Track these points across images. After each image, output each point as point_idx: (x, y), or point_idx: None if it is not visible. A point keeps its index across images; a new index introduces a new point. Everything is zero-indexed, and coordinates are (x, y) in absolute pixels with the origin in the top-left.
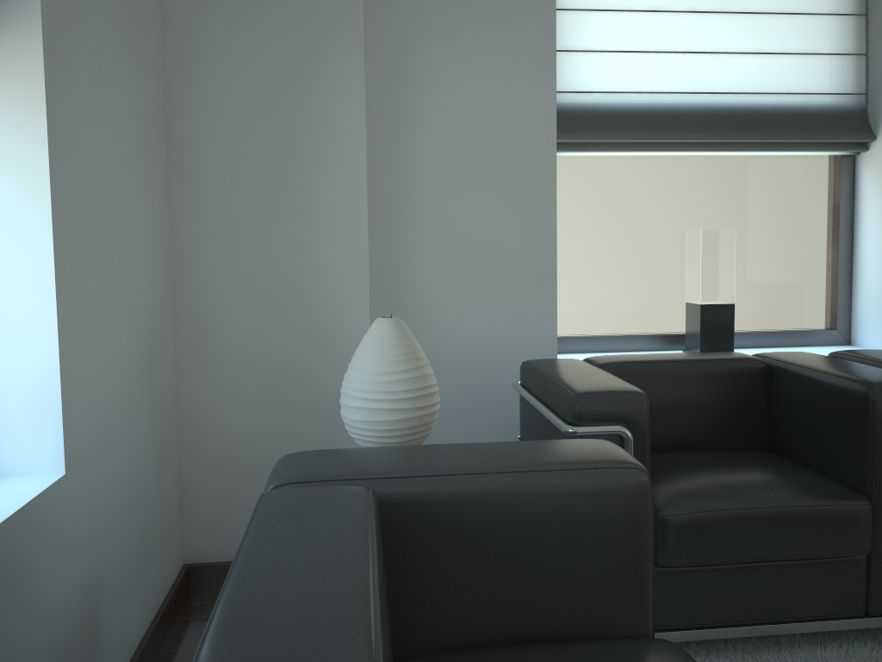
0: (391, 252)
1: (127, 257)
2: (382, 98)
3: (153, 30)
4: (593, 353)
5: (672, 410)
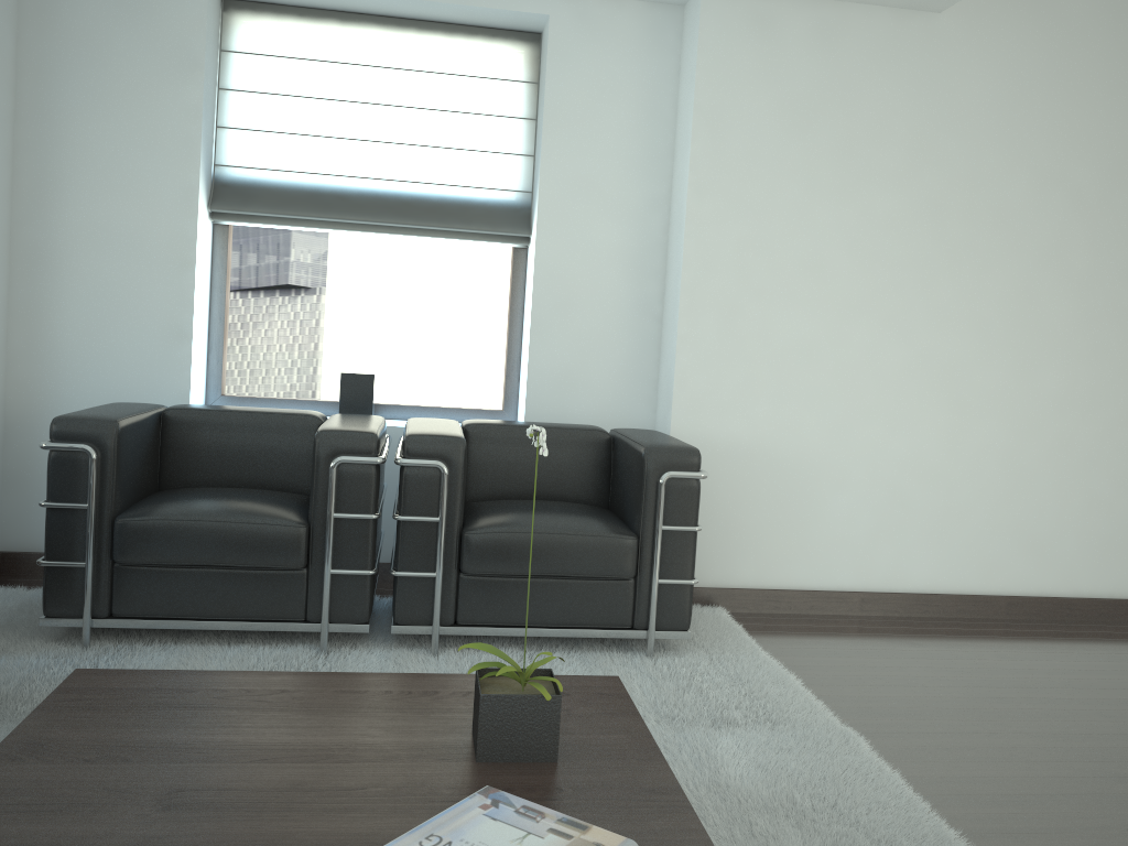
0: (32, 300)
1: None
2: (31, 159)
3: None
4: None
5: (227, 454)
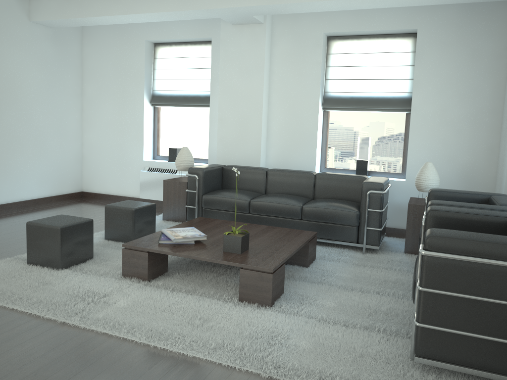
0: None
1: (452, 147)
2: None
3: (494, 87)
4: None
5: None
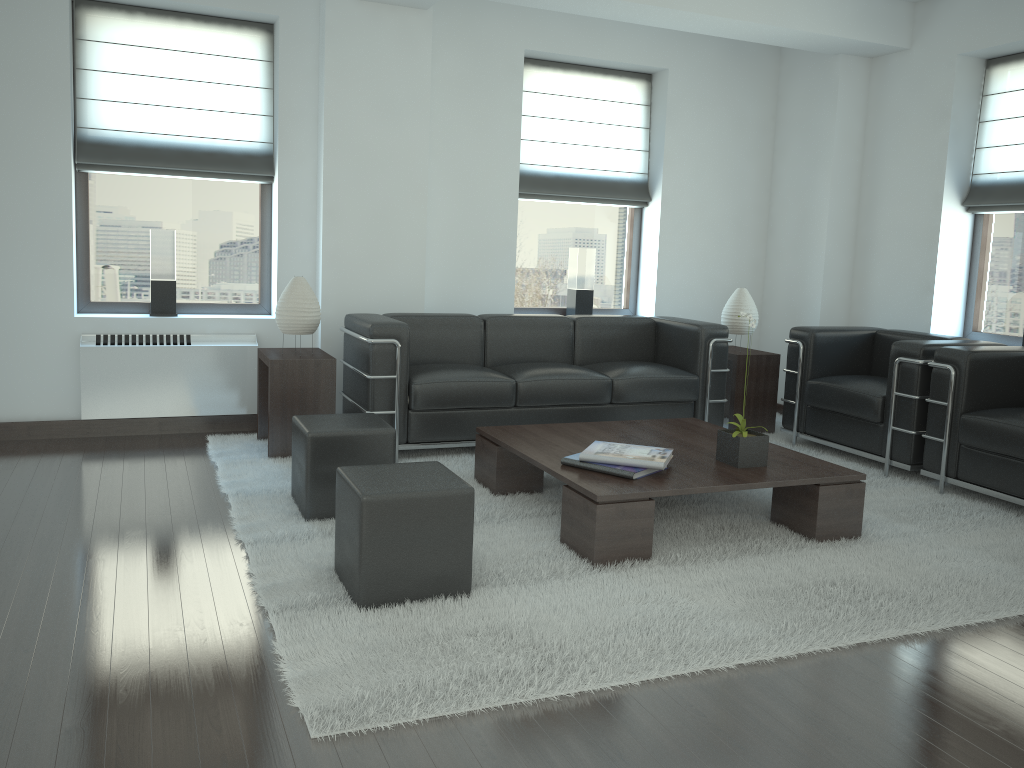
0: (862, 269)
1: (712, 263)
2: (867, 189)
3: (760, 173)
4: None
5: None
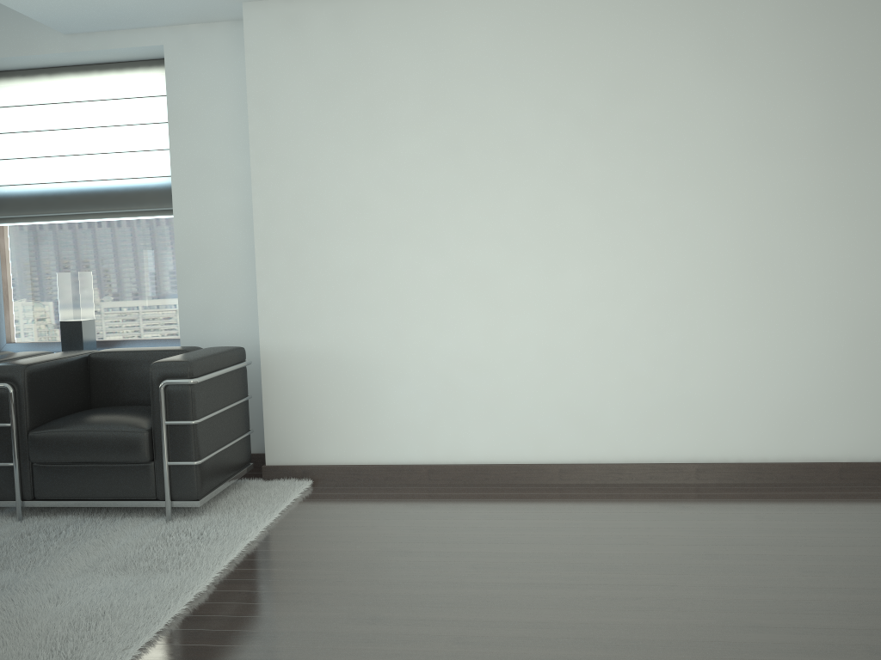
0: None
1: None
2: None
3: None
4: None
5: None
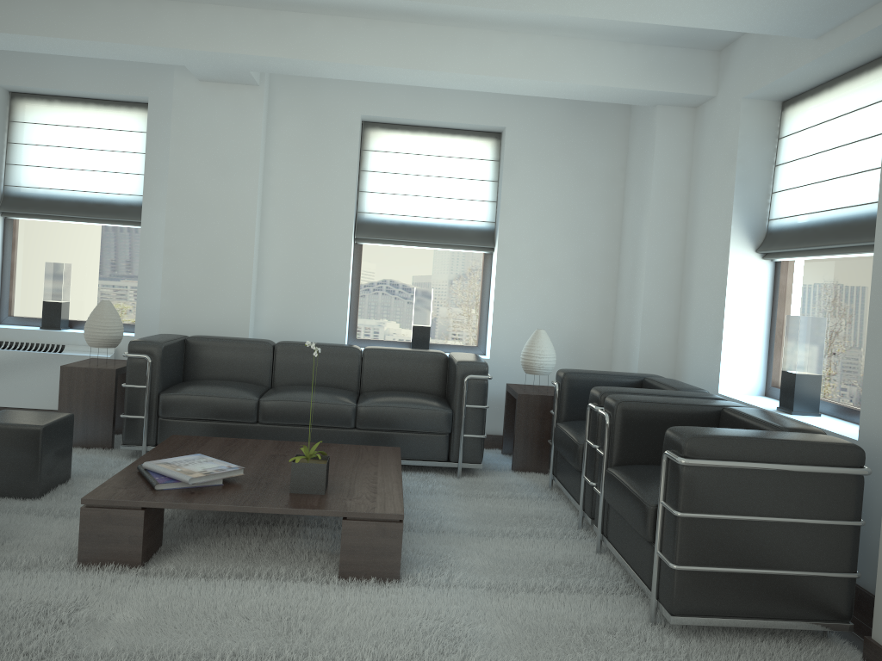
0: (684, 317)
1: (554, 306)
2: (689, 236)
3: (608, 221)
4: (777, 401)
5: None
